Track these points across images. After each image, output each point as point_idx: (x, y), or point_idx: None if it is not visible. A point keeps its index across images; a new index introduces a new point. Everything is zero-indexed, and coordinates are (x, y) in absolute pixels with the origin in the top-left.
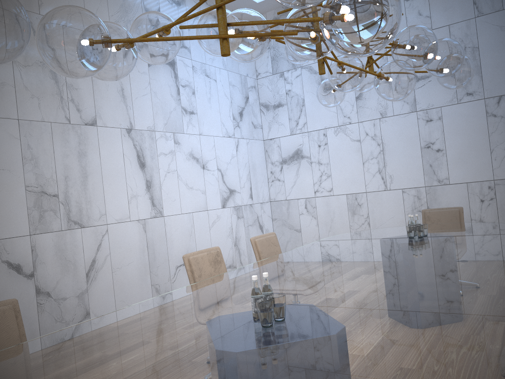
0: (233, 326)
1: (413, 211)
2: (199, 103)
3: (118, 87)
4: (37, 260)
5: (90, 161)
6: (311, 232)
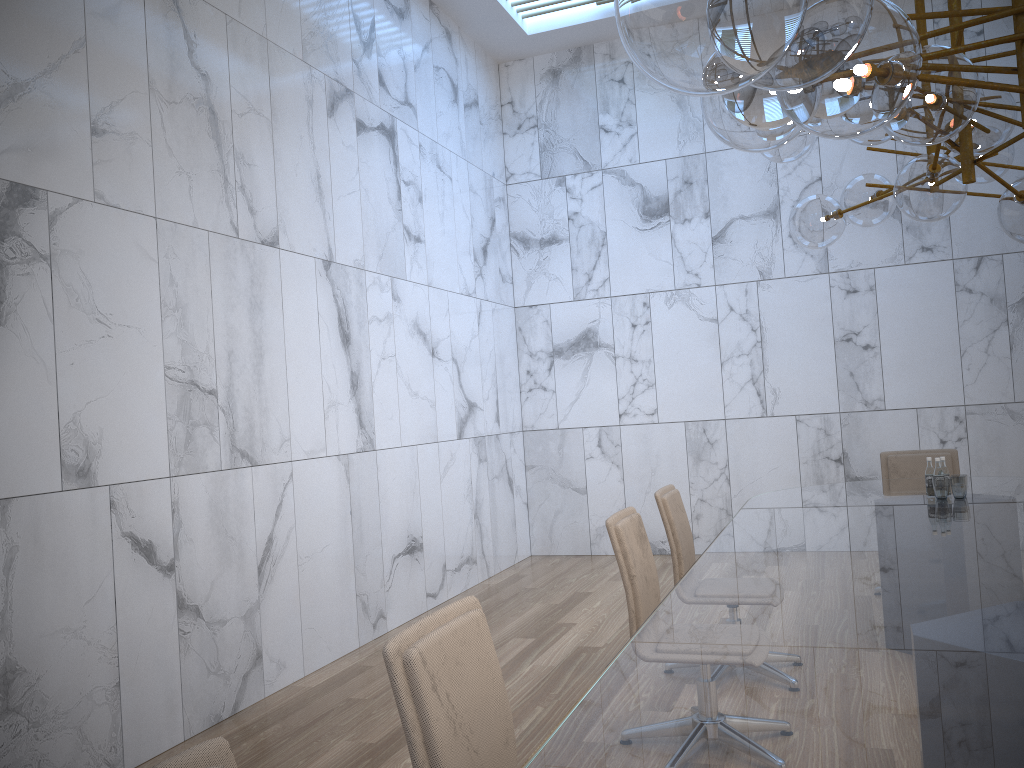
0: (1014, 638)
1: (815, 457)
2: (429, 222)
3: (312, 171)
4: (181, 535)
5: (267, 322)
6: (609, 494)
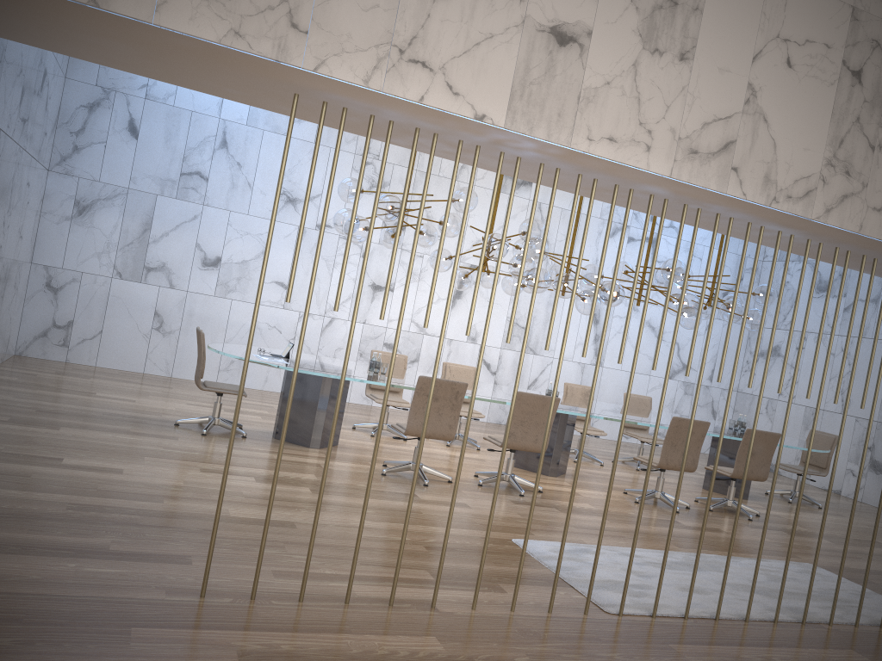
0: None
1: (859, 443)
2: None
3: (593, 258)
4: (500, 365)
5: None
6: None
